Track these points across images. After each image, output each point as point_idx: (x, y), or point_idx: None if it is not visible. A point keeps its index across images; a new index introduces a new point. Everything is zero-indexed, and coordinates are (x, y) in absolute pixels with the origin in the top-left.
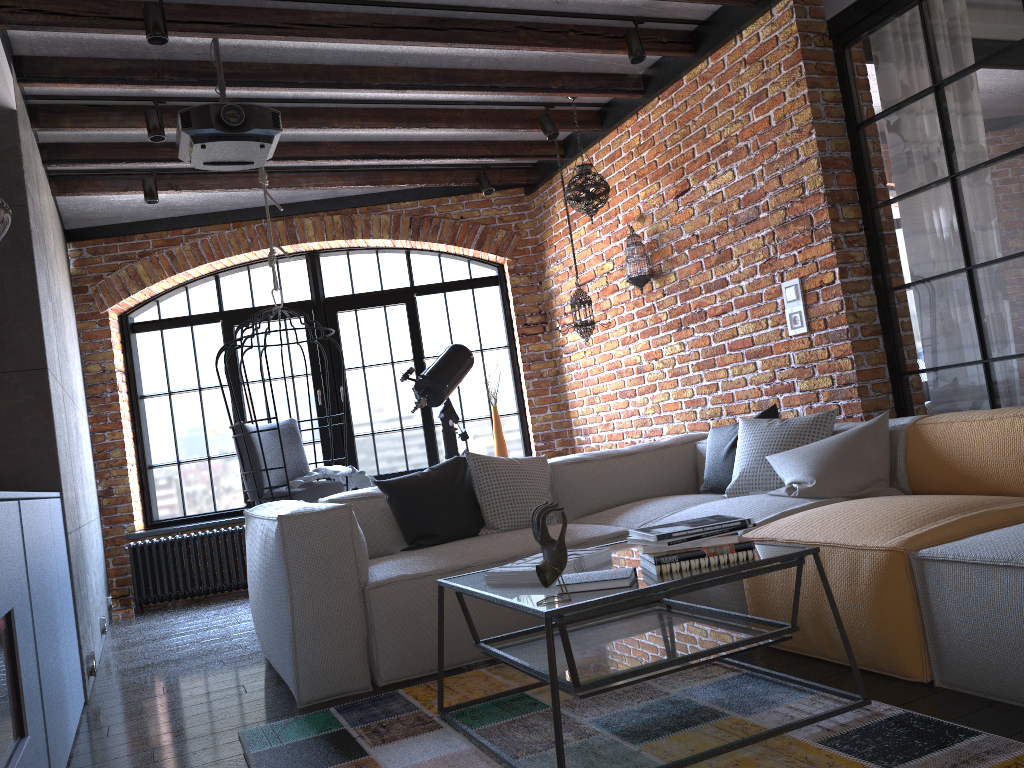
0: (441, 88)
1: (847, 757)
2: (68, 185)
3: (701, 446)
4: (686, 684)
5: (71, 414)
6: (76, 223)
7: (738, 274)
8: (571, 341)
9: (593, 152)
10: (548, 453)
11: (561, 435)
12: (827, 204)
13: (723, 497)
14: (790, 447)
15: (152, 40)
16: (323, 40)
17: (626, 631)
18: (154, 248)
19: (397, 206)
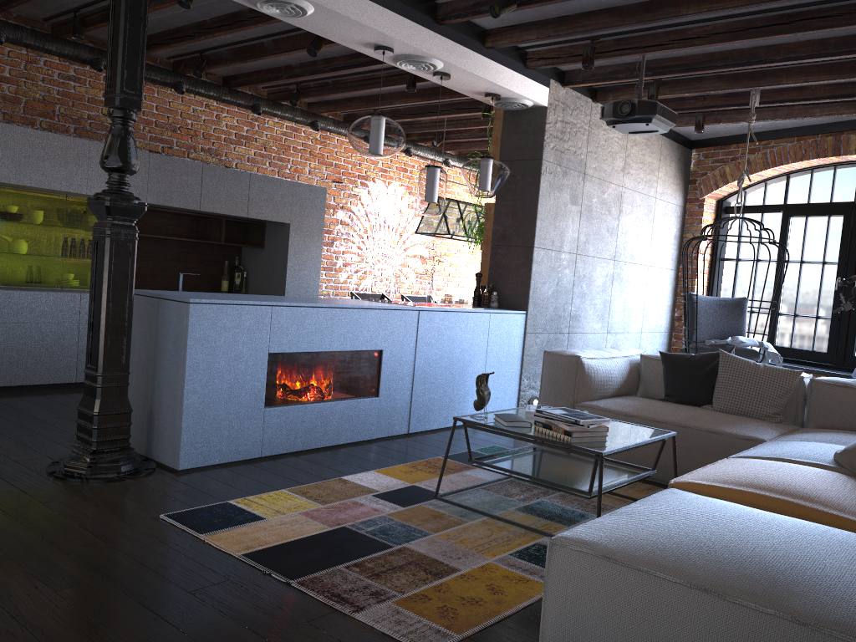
0: (837, 54)
1: (519, 547)
2: None
3: None
4: None
5: (598, 268)
6: (694, 137)
7: None
8: None
9: None
10: None
11: None
12: None
13: None
14: None
15: (587, 67)
16: (694, 47)
17: (588, 469)
18: (740, 155)
19: None
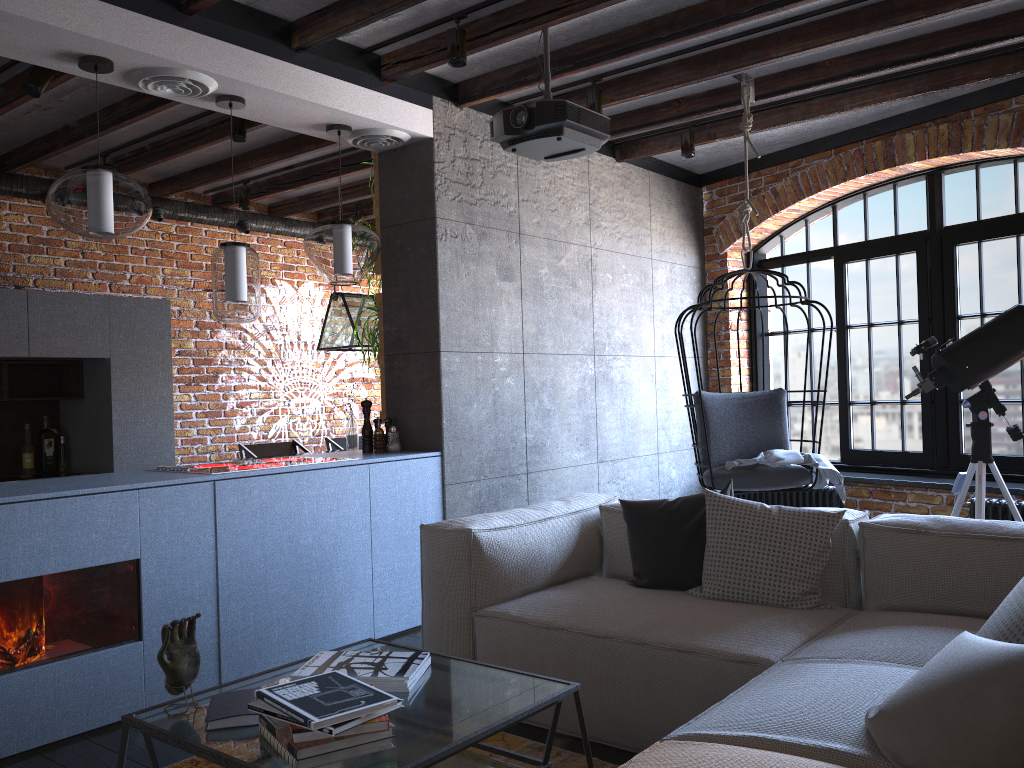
0: None
1: None
2: (627, 151)
3: None
4: None
5: (568, 370)
6: (700, 169)
7: None
8: None
9: None
10: None
11: None
12: None
13: None
14: (1014, 631)
15: (459, 63)
16: (604, 5)
17: None
18: (764, 185)
19: None
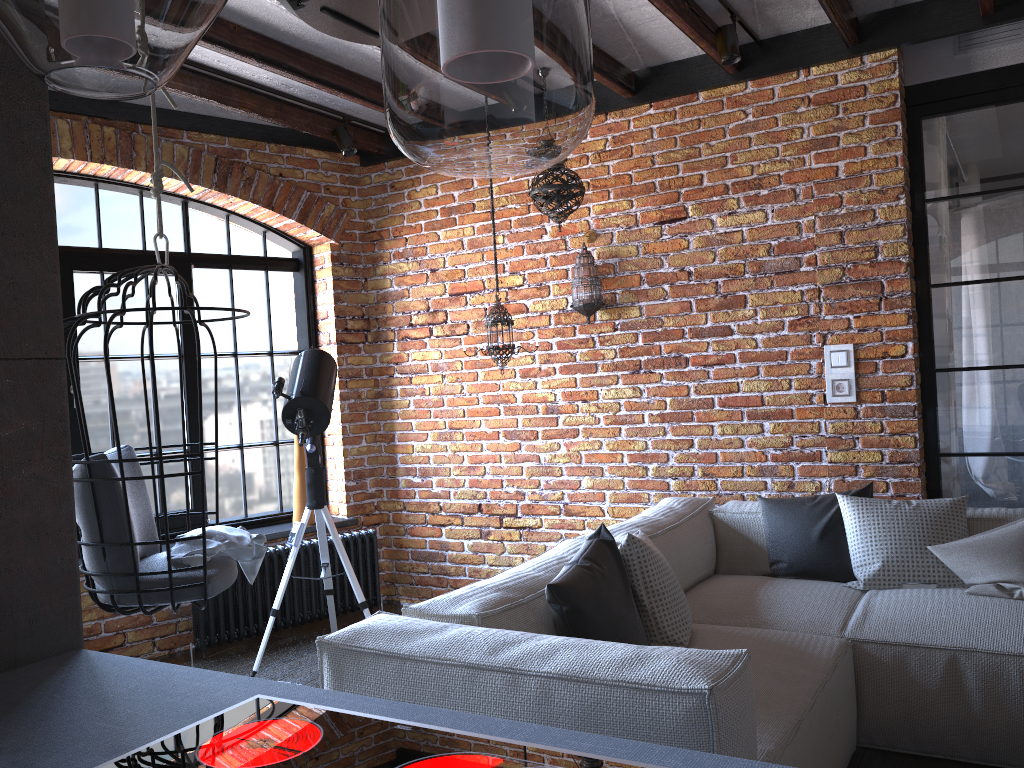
0: None
1: None
2: None
3: (725, 516)
4: None
5: None
6: None
7: (753, 325)
8: (417, 360)
9: None
10: (360, 495)
11: (375, 473)
12: (909, 275)
13: (846, 587)
14: (939, 535)
15: None
16: None
17: None
18: None
19: (198, 137)
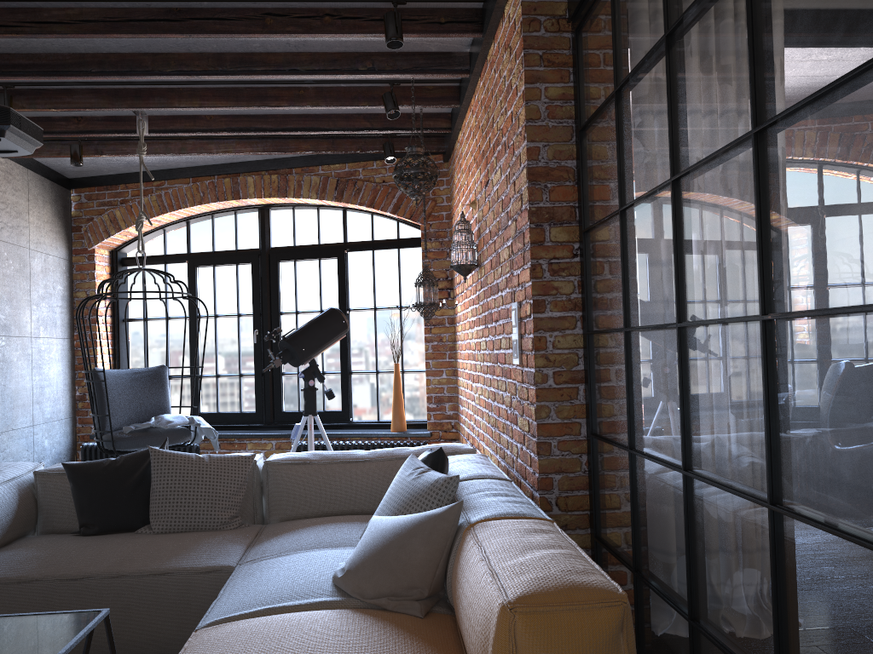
0: (236, 73)
1: None
2: None
3: None
4: None
5: None
6: (71, 174)
7: (501, 282)
8: (458, 312)
9: (463, 127)
10: (439, 415)
11: (453, 400)
12: (529, 224)
13: None
14: (402, 509)
15: None
16: (56, 36)
17: None
18: (132, 197)
19: (327, 168)
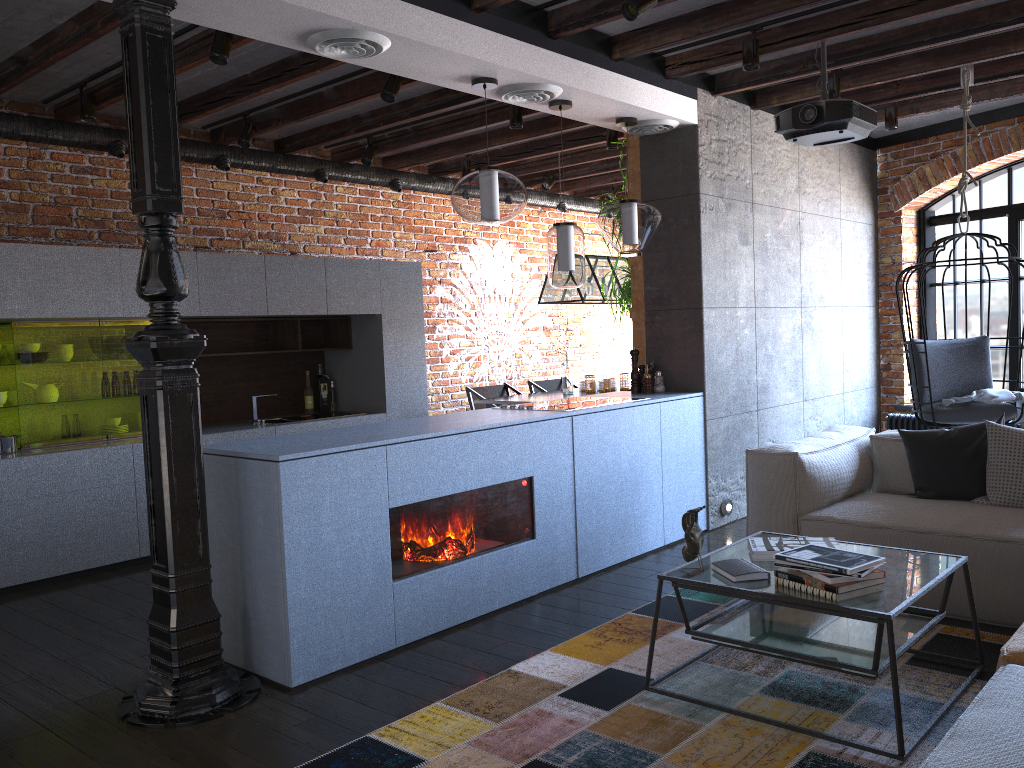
0: None
1: (789, 764)
2: None
3: None
4: (899, 687)
5: (783, 321)
6: (878, 134)
7: None
8: None
9: None
10: None
11: None
12: None
13: None
14: None
15: (750, 67)
16: (895, 22)
17: (850, 622)
18: (943, 149)
19: None
